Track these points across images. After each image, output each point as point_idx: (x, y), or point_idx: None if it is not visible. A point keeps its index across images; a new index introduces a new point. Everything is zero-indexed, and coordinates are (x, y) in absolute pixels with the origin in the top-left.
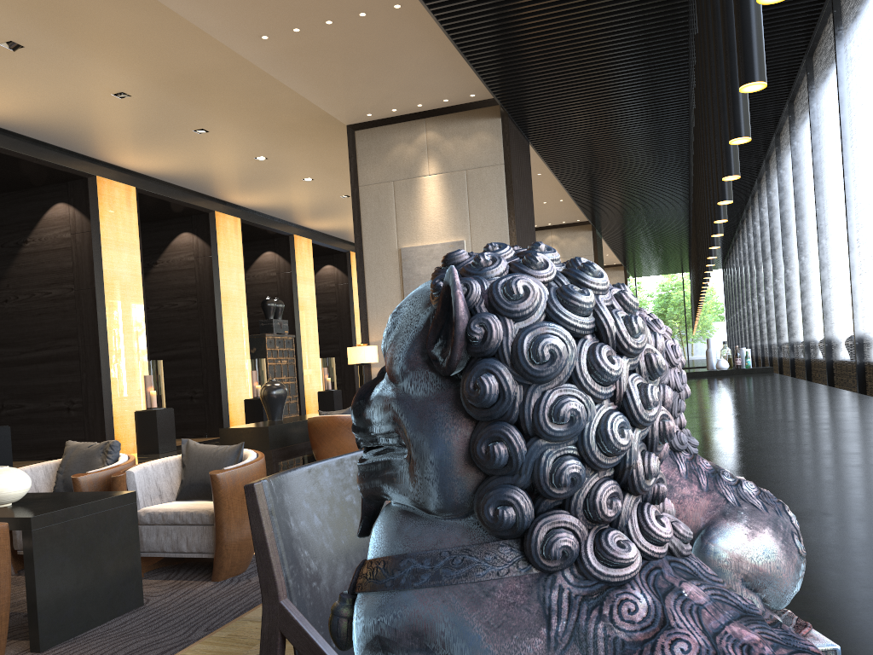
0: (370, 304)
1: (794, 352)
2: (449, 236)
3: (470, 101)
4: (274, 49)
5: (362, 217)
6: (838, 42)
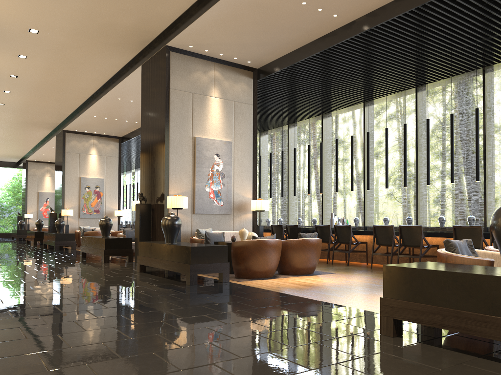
0: (171, 169)
1: (290, 223)
2: (223, 137)
3: (241, 63)
4: None
5: (171, 109)
6: (418, 106)
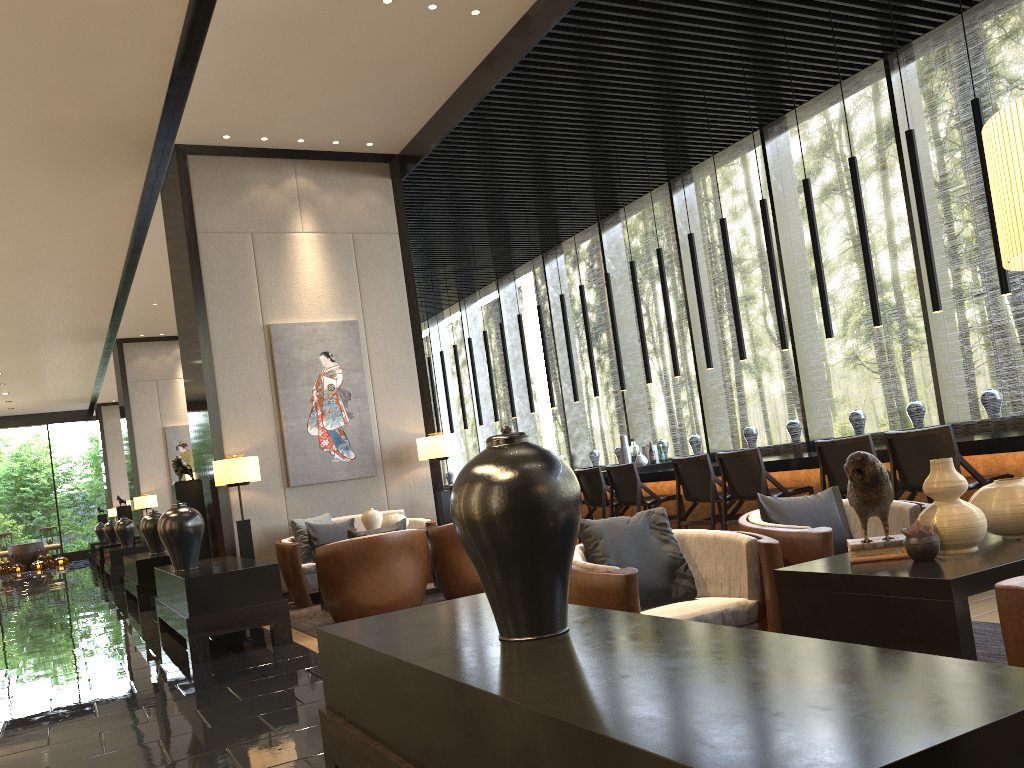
0: (224, 401)
1: (576, 463)
2: (336, 314)
3: (356, 150)
4: (270, 8)
5: (205, 276)
6: (770, 170)
